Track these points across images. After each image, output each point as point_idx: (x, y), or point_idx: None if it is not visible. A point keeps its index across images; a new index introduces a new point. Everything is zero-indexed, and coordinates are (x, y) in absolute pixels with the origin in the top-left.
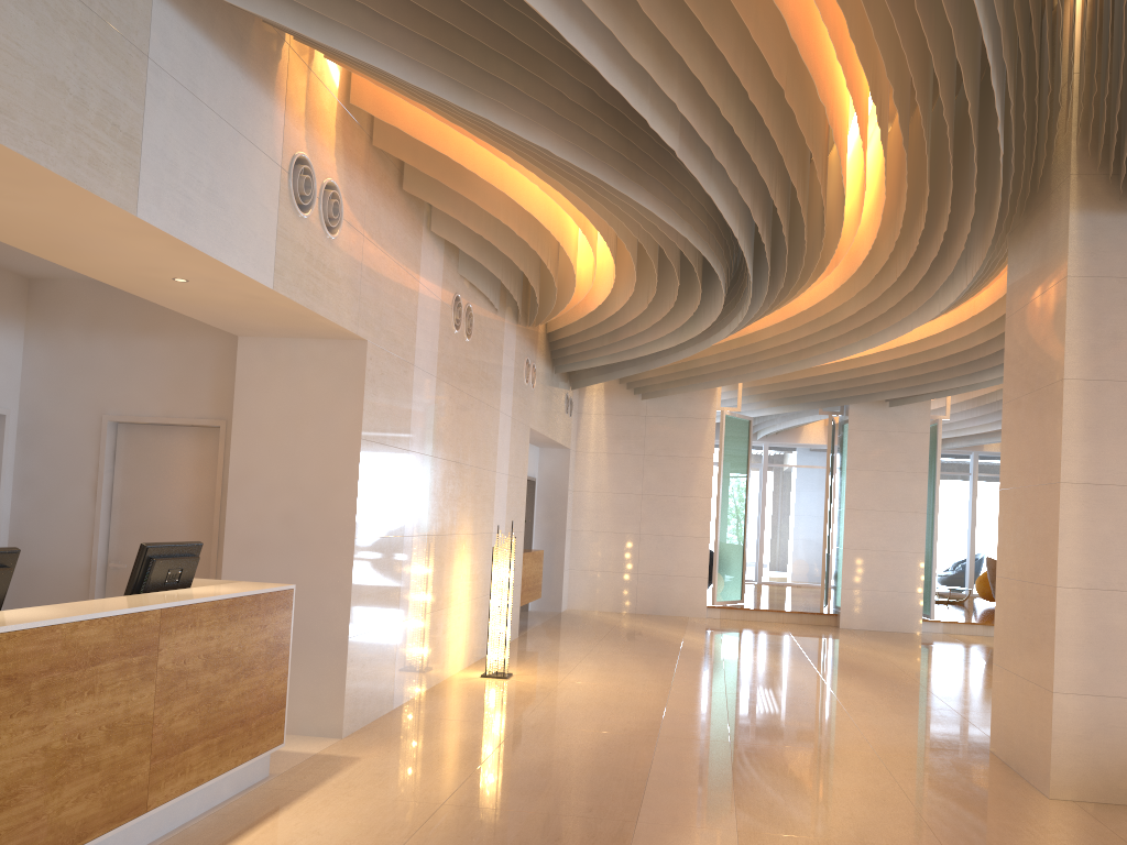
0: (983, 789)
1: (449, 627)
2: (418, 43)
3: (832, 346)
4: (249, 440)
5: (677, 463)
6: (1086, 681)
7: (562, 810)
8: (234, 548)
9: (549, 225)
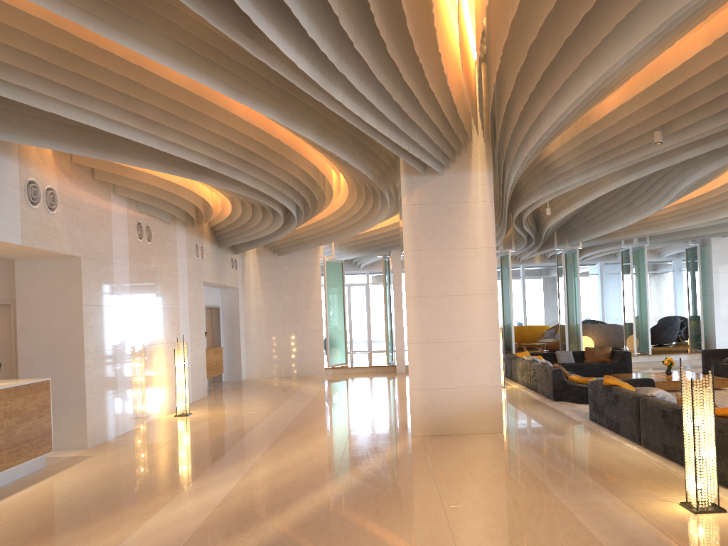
0: (385, 436)
1: (154, 393)
2: (74, 137)
3: (358, 225)
4: (25, 310)
5: (301, 290)
6: (423, 383)
7: (181, 463)
8: (24, 363)
9: (182, 183)
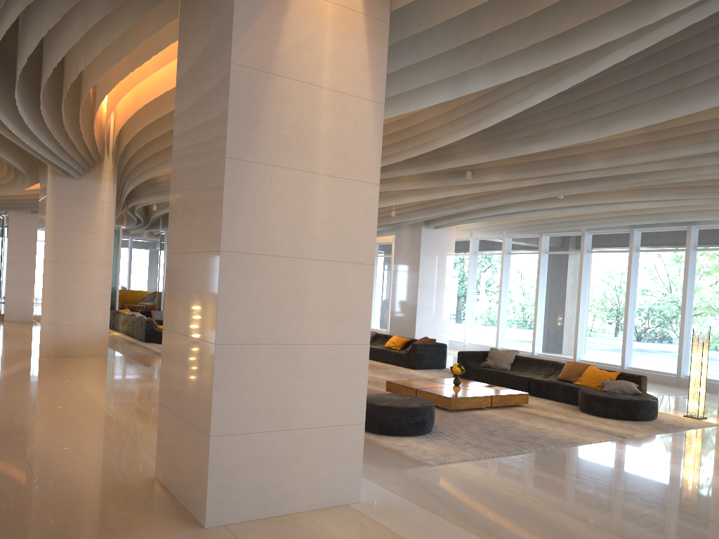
0: (18, 356)
1: None
2: None
3: None
4: None
5: None
6: (51, 320)
7: None
8: None
9: None
